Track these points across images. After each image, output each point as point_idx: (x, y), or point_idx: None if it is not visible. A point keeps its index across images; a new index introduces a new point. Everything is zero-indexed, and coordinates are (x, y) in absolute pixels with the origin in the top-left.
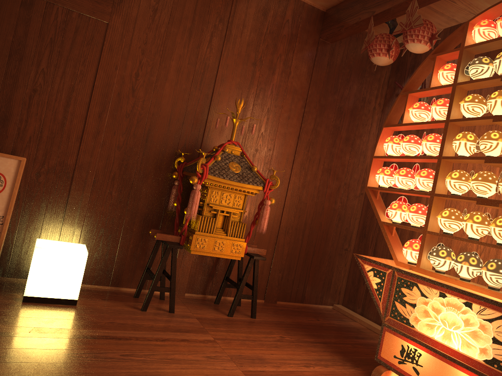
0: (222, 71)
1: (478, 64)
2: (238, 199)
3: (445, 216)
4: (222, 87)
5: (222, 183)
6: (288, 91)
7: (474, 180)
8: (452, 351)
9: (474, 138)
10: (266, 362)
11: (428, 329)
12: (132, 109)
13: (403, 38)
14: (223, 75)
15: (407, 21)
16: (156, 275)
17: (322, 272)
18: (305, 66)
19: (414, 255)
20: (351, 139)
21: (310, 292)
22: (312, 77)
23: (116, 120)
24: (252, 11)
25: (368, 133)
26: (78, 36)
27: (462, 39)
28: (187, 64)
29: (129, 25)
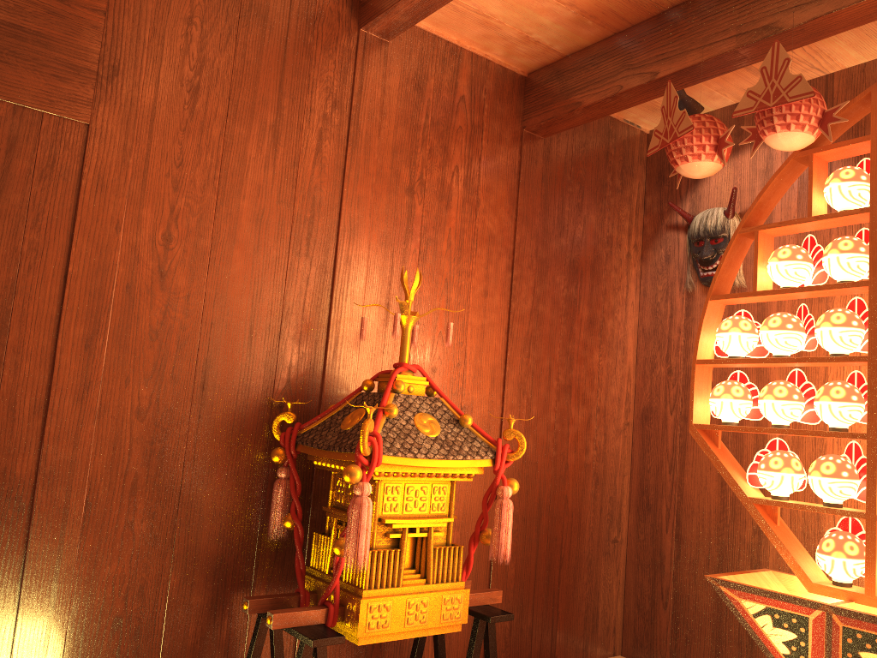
0: (349, 211)
1: None
2: (439, 494)
3: None
4: (354, 246)
5: (408, 467)
6: (479, 240)
7: None
8: None
9: None
10: None
11: None
12: (163, 320)
13: (761, 123)
14: (353, 219)
15: (767, 88)
16: None
17: (580, 597)
18: (503, 186)
19: (850, 568)
20: (598, 321)
21: (564, 645)
22: (519, 206)
23: (129, 349)
24: (395, 81)
25: (624, 304)
26: (16, 160)
27: (872, 119)
28: (275, 204)
29: (138, 127)
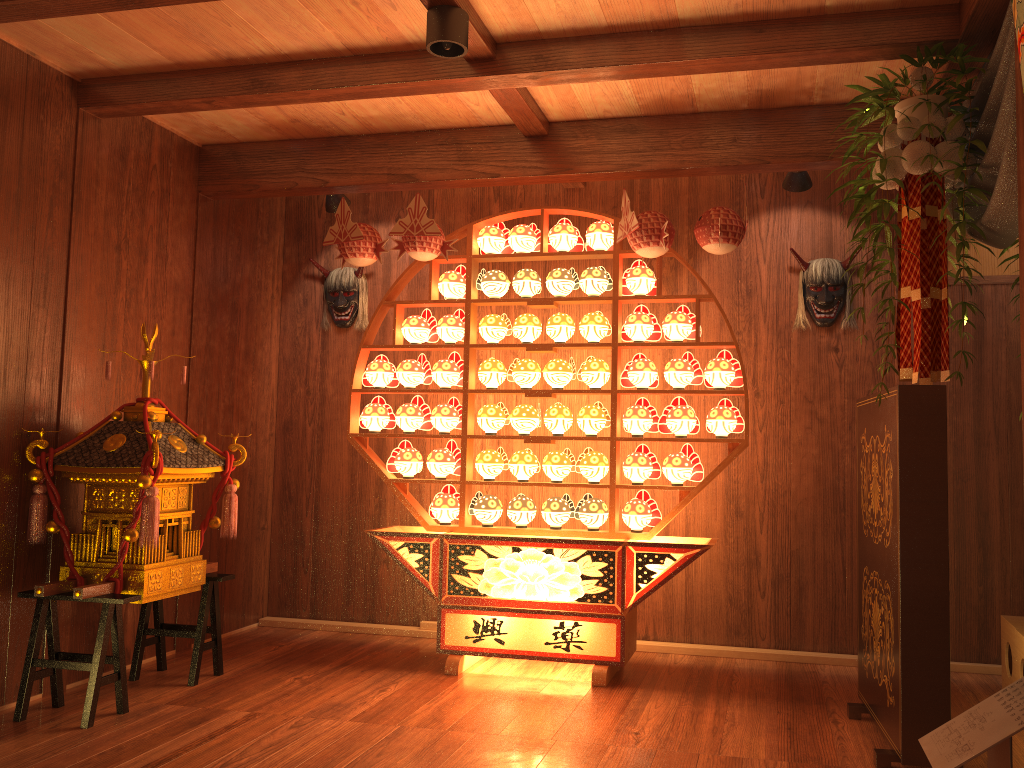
0: (75, 268)
1: (496, 281)
2: (183, 494)
3: (488, 460)
4: (79, 298)
5: (171, 475)
6: (168, 288)
7: (518, 417)
8: (540, 604)
9: (503, 367)
10: (346, 704)
11: (506, 591)
12: None
13: (407, 243)
14: (78, 274)
15: (412, 222)
16: (100, 658)
17: (240, 574)
18: (185, 241)
19: (451, 513)
20: (252, 351)
21: (229, 612)
22: (197, 259)
23: None
24: (105, 153)
25: (269, 337)
26: None
27: (467, 245)
28: (19, 263)
29: None
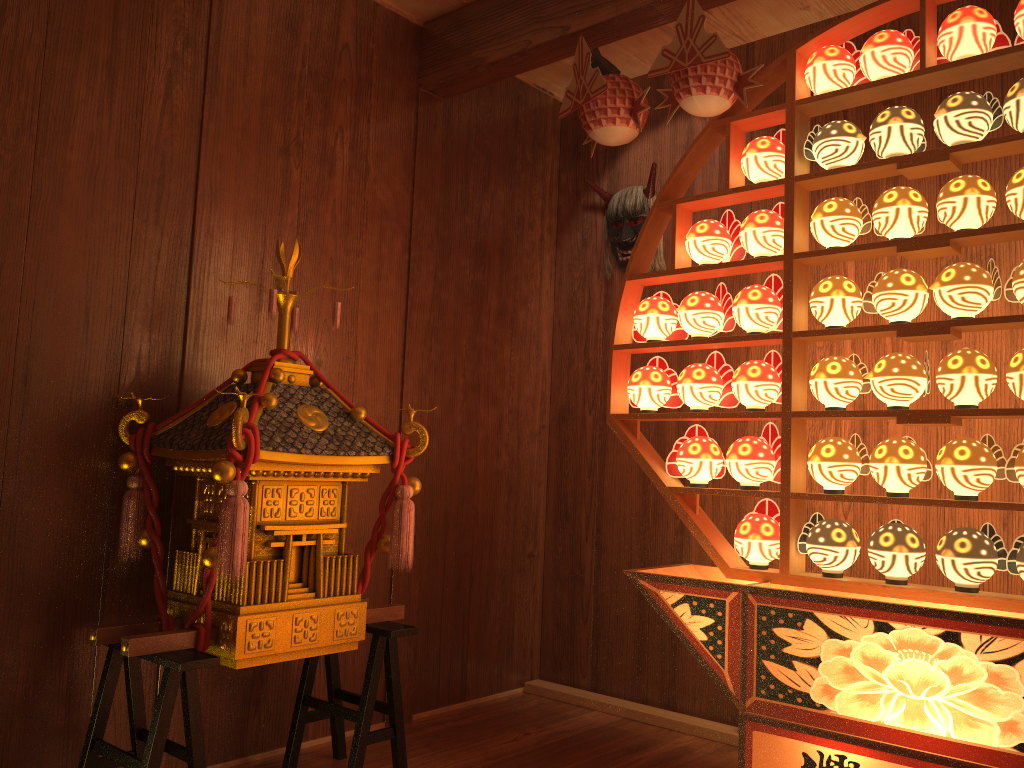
0: (210, 172)
1: (837, 137)
2: (329, 497)
3: (829, 456)
4: (217, 215)
5: (292, 465)
6: (370, 214)
7: (884, 375)
8: (936, 742)
9: (855, 288)
10: None
11: (865, 707)
12: None
13: (677, 85)
14: (215, 182)
15: (682, 47)
16: (150, 757)
17: (493, 618)
18: (397, 152)
19: (766, 549)
20: (509, 311)
21: (476, 671)
22: (416, 177)
23: None
24: (263, 19)
25: (538, 293)
26: None
27: (787, 87)
28: (113, 159)
29: None
